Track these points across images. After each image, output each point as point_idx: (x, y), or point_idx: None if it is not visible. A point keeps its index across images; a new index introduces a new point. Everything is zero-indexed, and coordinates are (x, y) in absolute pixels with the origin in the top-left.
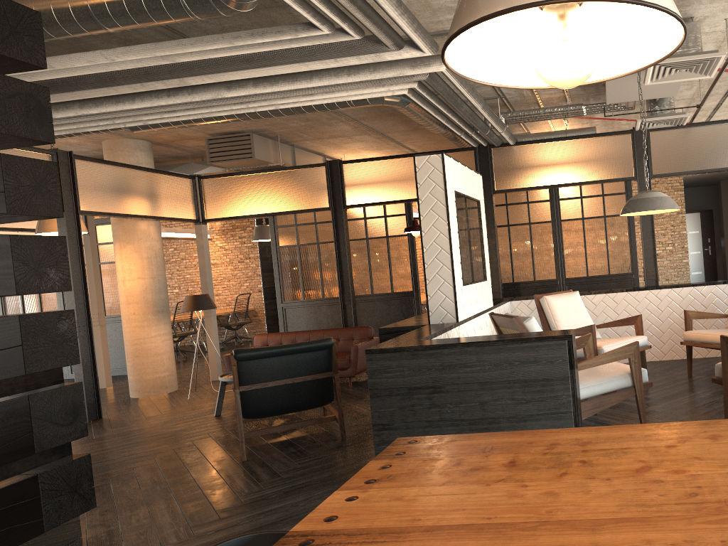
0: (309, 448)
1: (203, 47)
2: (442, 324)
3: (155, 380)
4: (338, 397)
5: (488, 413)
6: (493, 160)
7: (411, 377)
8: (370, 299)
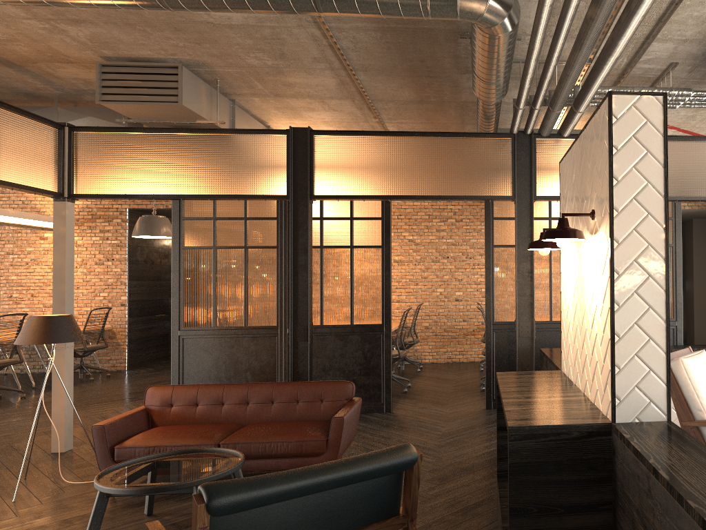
0: None
1: None
2: (653, 427)
3: None
4: None
5: None
6: (536, 154)
7: None
8: (317, 332)
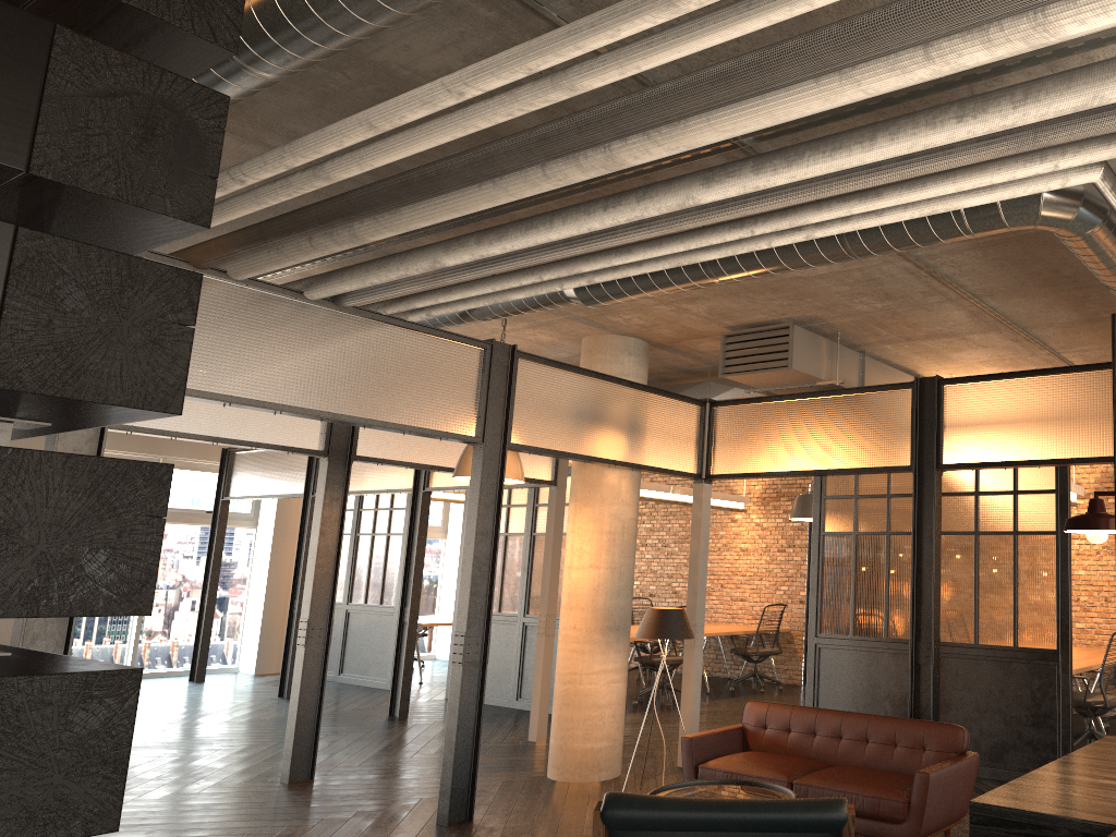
0: None
1: (615, 28)
2: None
3: (584, 754)
4: None
5: None
6: None
7: None
8: (970, 654)
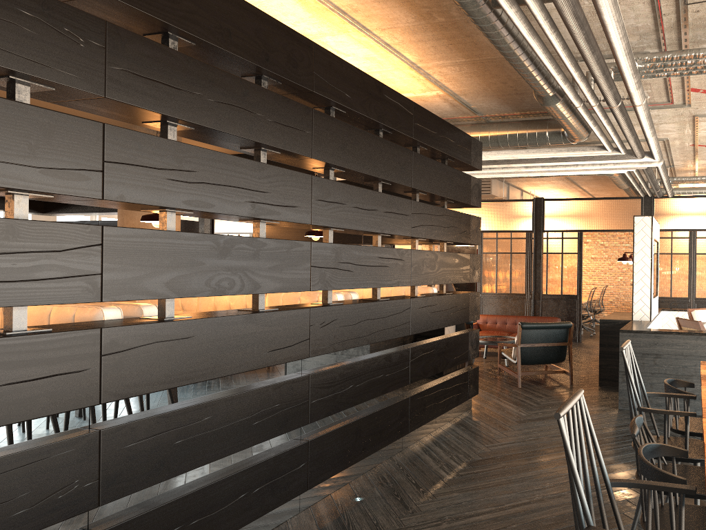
0: (554, 386)
1: (539, 154)
2: (642, 321)
3: None
4: (570, 358)
5: (686, 372)
6: (654, 207)
7: (644, 348)
8: (544, 298)
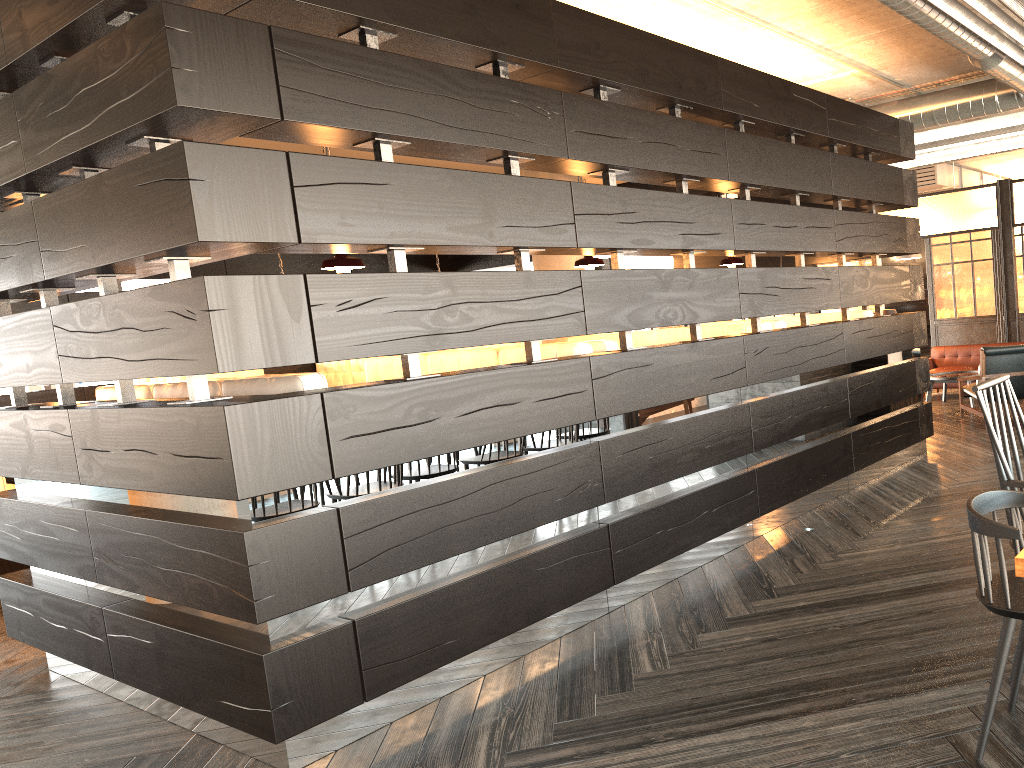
0: None
1: (989, 126)
2: None
3: None
4: None
5: None
6: None
7: None
8: (1023, 318)
